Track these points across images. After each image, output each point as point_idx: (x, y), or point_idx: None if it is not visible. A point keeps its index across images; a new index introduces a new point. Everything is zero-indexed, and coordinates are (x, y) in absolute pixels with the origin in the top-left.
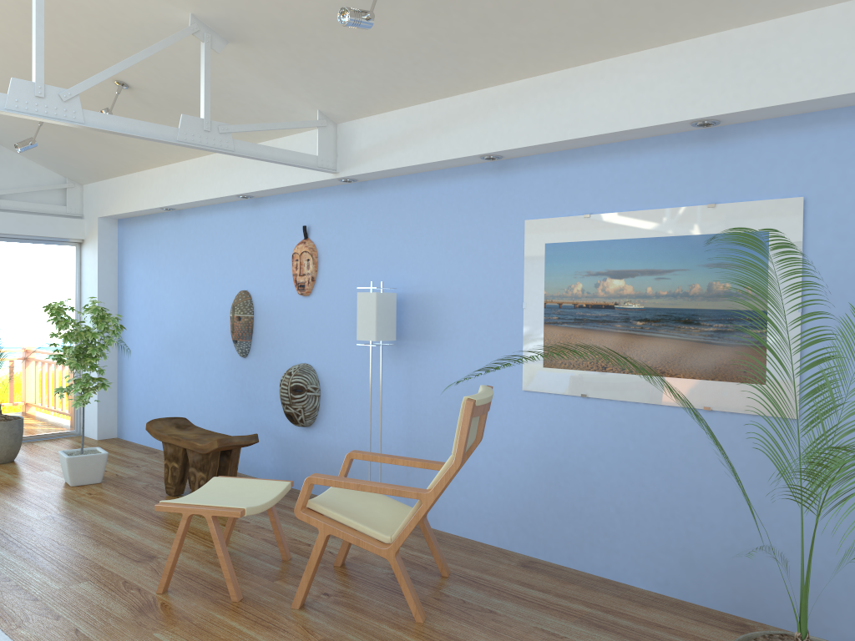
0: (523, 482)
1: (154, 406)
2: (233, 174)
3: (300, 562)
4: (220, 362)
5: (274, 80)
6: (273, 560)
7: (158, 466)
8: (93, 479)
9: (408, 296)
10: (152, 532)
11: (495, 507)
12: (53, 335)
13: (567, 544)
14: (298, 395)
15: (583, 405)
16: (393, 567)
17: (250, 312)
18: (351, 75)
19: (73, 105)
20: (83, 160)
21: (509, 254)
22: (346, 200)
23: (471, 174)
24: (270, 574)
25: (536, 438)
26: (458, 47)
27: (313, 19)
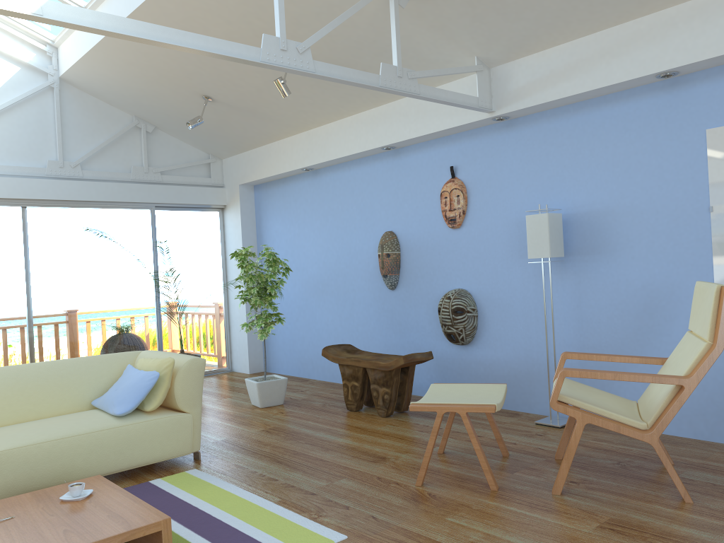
0: (722, 375)
1: (300, 341)
2: (378, 129)
3: (520, 457)
4: (367, 296)
5: (441, 31)
6: (494, 456)
7: (318, 390)
8: (277, 401)
9: (572, 216)
10: (363, 438)
11: (688, 401)
12: (241, 277)
13: None
14: (459, 316)
15: None
16: (657, 451)
17: (397, 249)
18: (523, 15)
19: (306, 57)
20: (229, 135)
21: (689, 163)
22: (495, 138)
23: (637, 96)
24: (503, 468)
25: None
26: None
27: None
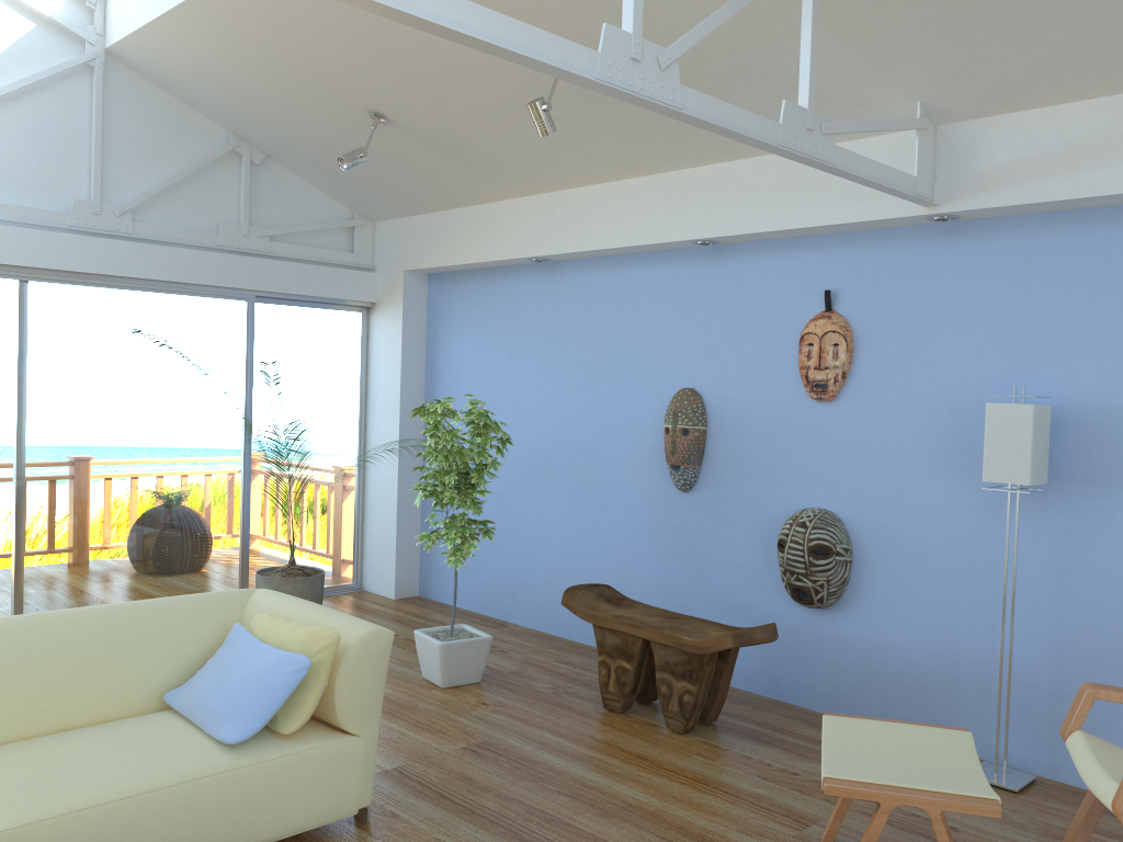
0: None
1: (493, 554)
2: (691, 208)
3: None
4: (633, 496)
5: (872, 49)
6: None
7: (532, 651)
8: (471, 677)
9: (1066, 411)
10: (663, 789)
11: None
12: (429, 454)
13: None
14: (822, 560)
15: None
16: None
17: (702, 423)
18: (1046, 38)
19: (670, 77)
20: (401, 185)
21: None
22: (922, 251)
23: None
24: None
25: None
26: None
27: None
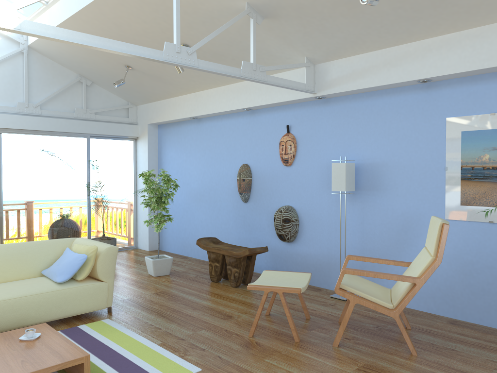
0: (446, 273)
1: (183, 231)
2: (241, 96)
3: (317, 320)
4: (229, 205)
5: (284, 40)
6: (300, 319)
7: (193, 265)
8: (165, 272)
9: (361, 165)
10: (219, 302)
11: (425, 288)
12: (145, 190)
13: (478, 311)
14: (287, 223)
15: (489, 227)
16: (398, 322)
17: (249, 176)
18: (336, 35)
19: (193, 57)
20: (142, 91)
21: (434, 138)
22: (316, 109)
23: (406, 92)
24: (305, 327)
25: (455, 247)
26: (415, 15)
27: (325, 2)
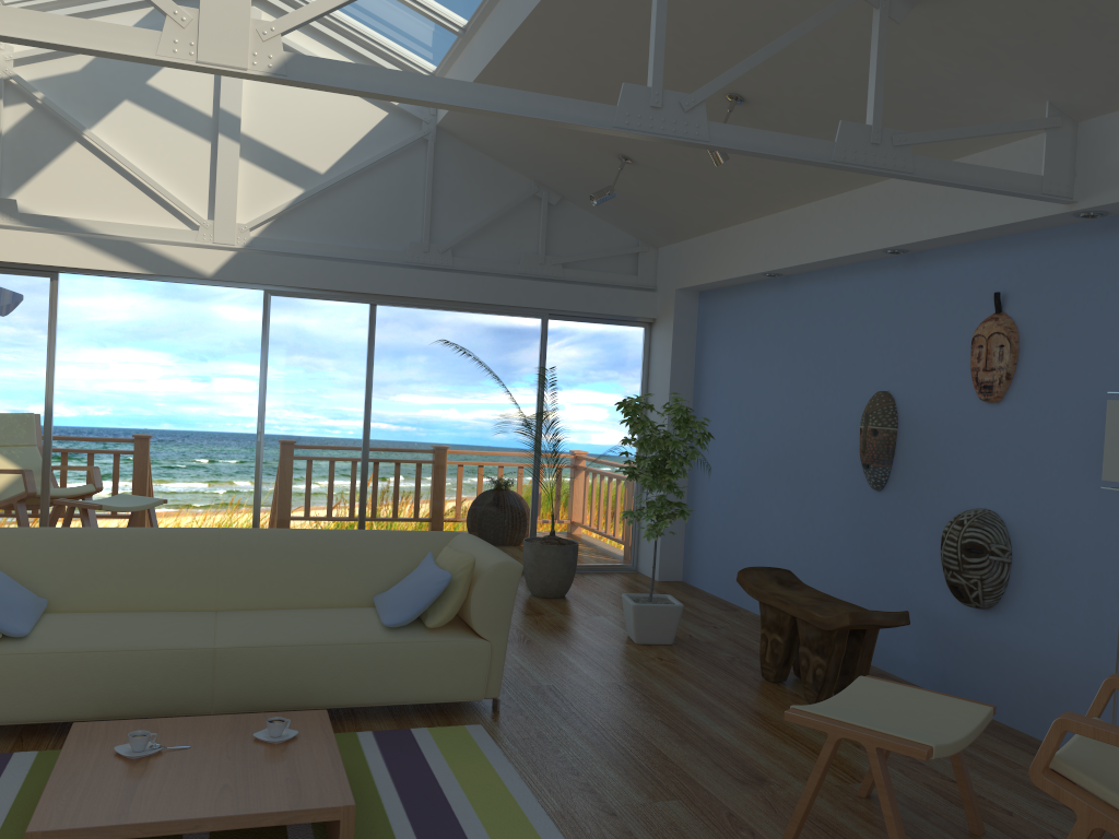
0: None
1: (734, 545)
2: (879, 219)
3: None
4: (838, 494)
5: (978, 59)
6: (953, 829)
7: (741, 631)
8: (663, 638)
9: None
10: (753, 736)
11: None
12: (626, 441)
13: None
14: (974, 558)
15: None
16: None
17: (891, 424)
18: None
19: (696, 116)
20: (663, 214)
21: None
22: (1081, 249)
23: None
24: None
25: None
26: None
27: None
